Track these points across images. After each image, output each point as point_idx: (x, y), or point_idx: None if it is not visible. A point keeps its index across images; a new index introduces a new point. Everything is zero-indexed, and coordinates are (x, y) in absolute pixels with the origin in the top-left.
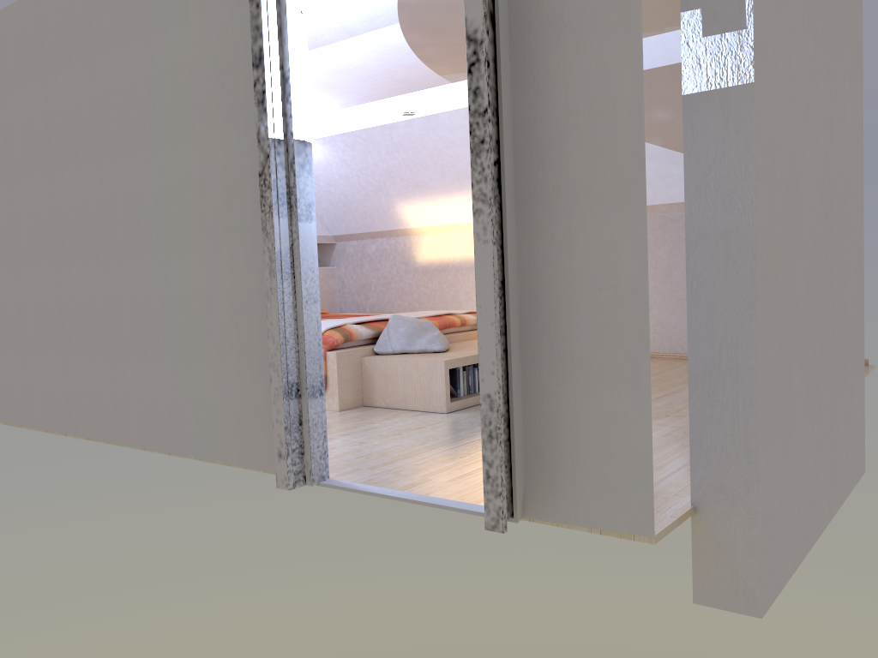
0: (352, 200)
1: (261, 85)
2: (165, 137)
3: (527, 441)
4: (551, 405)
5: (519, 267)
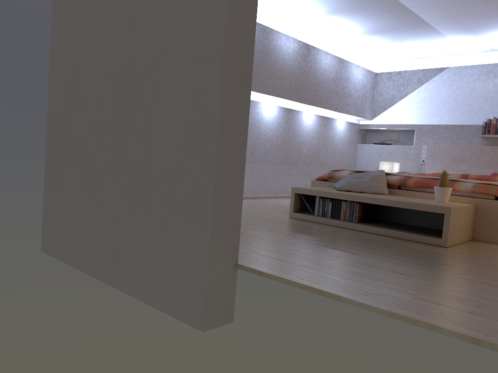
0: None
1: None
2: None
3: None
4: None
5: None
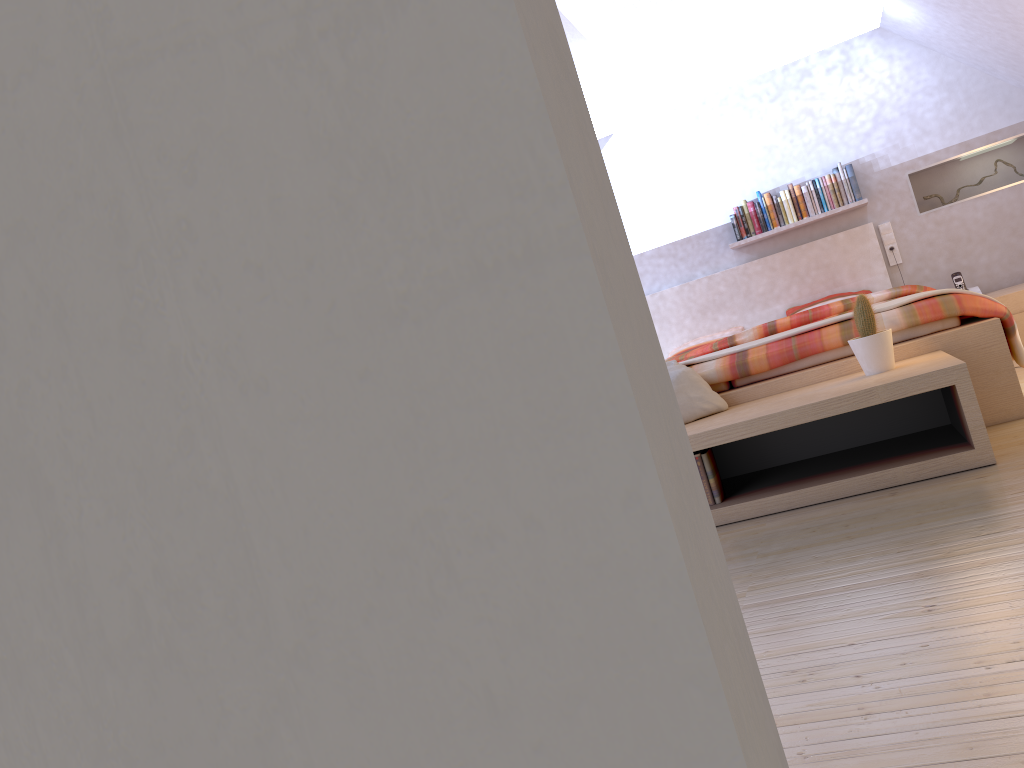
0: (1012, 50)
1: None
2: None
3: None
4: None
5: None
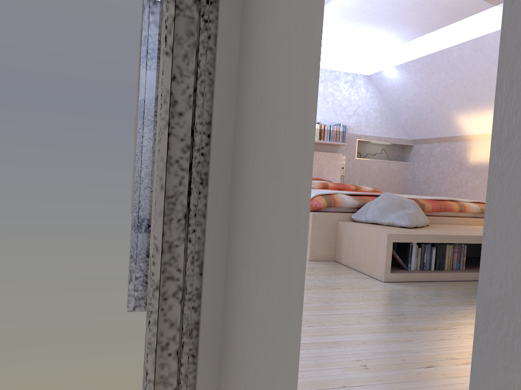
0: (423, 112)
1: None
2: None
3: (223, 332)
4: (236, 291)
5: (236, 97)
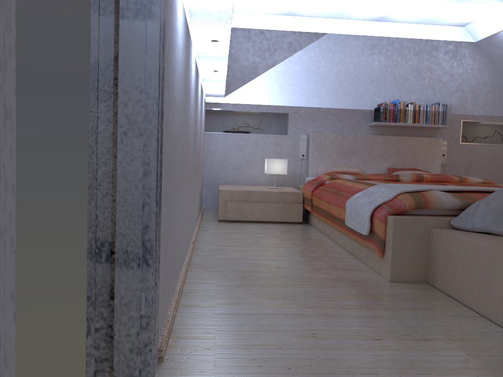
0: None
1: None
2: None
3: None
4: None
5: None
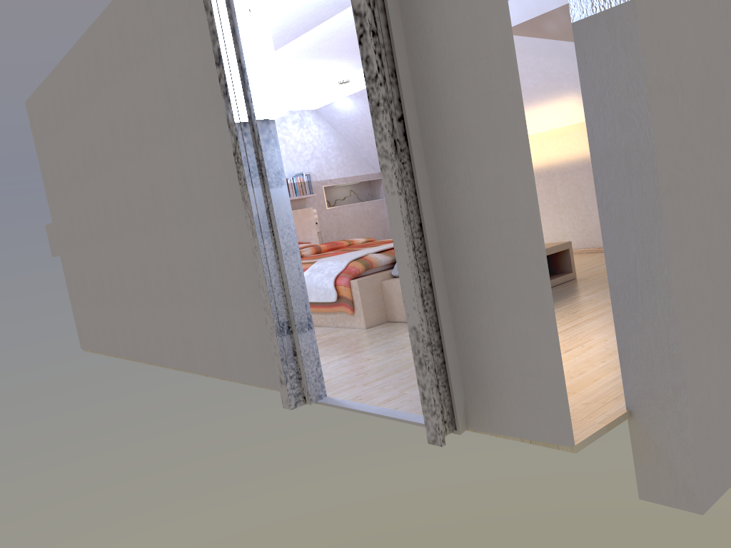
0: None
1: (223, 79)
2: (181, 129)
3: (462, 362)
4: (476, 330)
5: (434, 209)
